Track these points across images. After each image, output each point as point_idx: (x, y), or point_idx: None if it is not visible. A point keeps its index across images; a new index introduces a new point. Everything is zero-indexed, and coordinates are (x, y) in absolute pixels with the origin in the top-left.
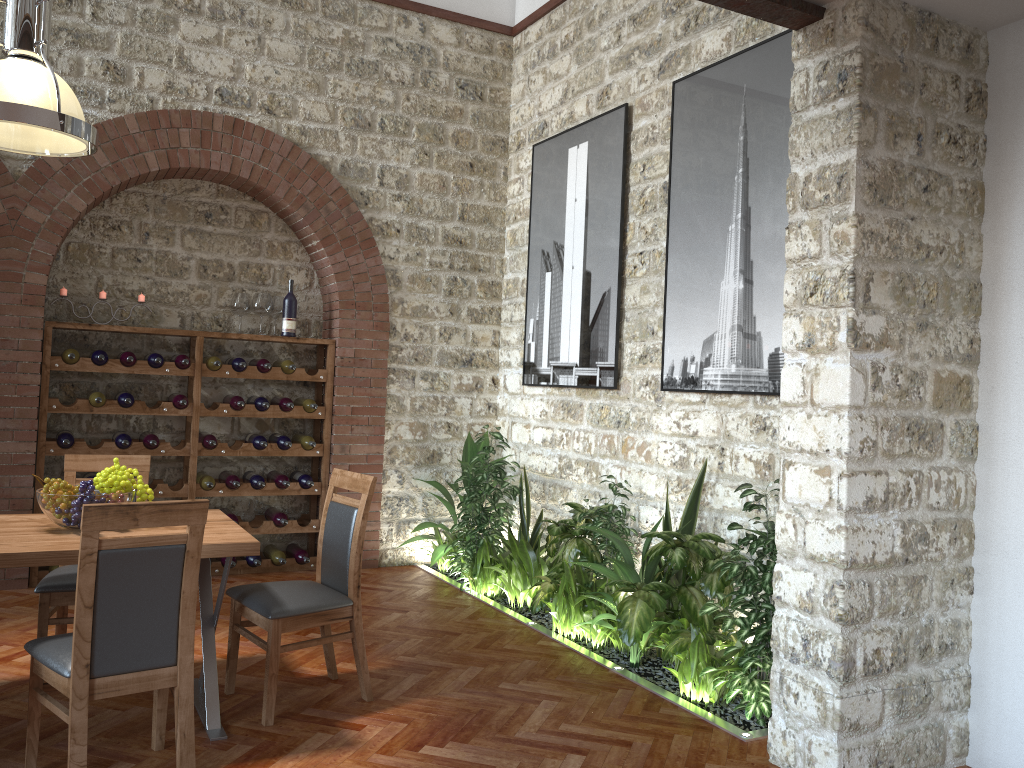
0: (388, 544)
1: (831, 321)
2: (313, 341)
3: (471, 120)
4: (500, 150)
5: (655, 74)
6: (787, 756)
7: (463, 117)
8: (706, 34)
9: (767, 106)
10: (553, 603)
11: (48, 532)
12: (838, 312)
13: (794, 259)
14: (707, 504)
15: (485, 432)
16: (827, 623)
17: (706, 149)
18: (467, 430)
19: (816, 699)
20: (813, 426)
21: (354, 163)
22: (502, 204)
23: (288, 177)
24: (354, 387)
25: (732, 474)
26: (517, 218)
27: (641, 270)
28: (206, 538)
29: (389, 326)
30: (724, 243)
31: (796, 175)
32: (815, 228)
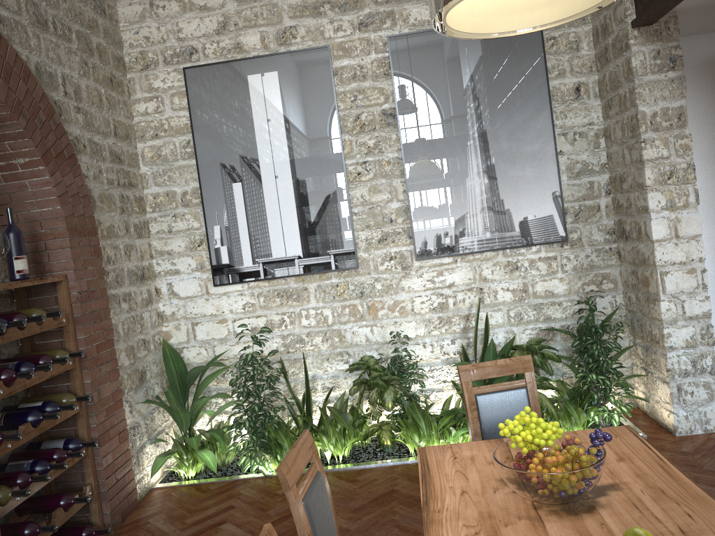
0: (135, 479)
1: (684, 191)
2: (52, 279)
3: (103, 34)
4: (122, 68)
5: (354, 26)
6: (690, 427)
7: (98, 29)
8: (410, 6)
9: (490, 65)
10: (407, 436)
11: (585, 513)
12: (686, 186)
13: (650, 159)
14: (472, 327)
15: (160, 340)
16: (704, 348)
17: (434, 88)
18: (153, 342)
19: (706, 388)
20: (680, 249)
21: (44, 66)
22: (131, 121)
23: (4, 76)
24: (93, 323)
25: (491, 303)
26: (160, 135)
27: (368, 175)
28: (613, 442)
29: (101, 250)
30: (465, 153)
31: (644, 112)
32: (665, 142)
